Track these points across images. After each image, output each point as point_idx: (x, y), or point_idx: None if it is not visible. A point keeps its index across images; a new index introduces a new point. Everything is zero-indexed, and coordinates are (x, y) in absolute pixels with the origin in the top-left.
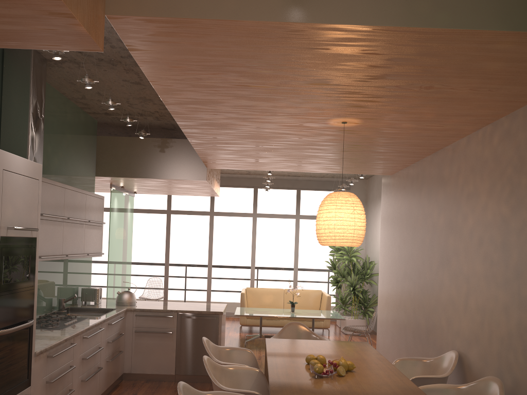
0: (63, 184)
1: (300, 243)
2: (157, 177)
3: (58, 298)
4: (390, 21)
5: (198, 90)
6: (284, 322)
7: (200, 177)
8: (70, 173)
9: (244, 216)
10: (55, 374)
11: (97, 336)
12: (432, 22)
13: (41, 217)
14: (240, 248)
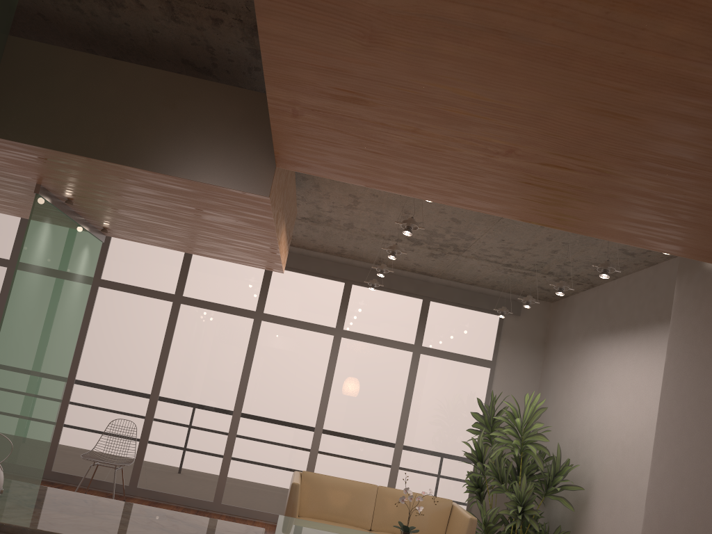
0: None
1: (414, 399)
2: (144, 165)
3: None
4: None
5: None
6: None
7: (256, 185)
8: None
9: (318, 331)
10: None
11: None
12: None
13: None
14: (300, 389)
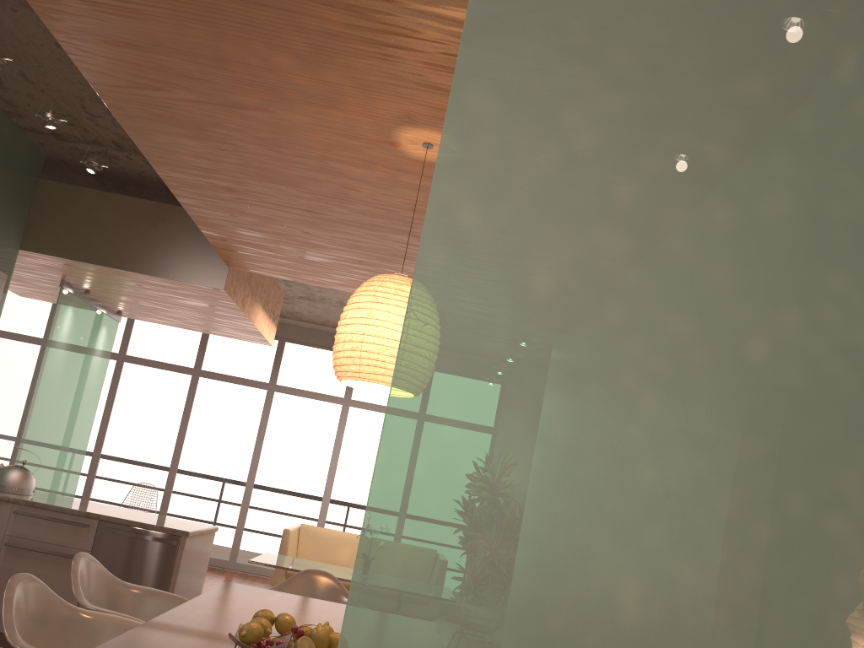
0: None
1: None
2: (134, 269)
3: None
4: None
5: None
6: None
7: (214, 282)
8: None
9: (327, 401)
10: None
11: None
12: None
13: None
14: (310, 455)
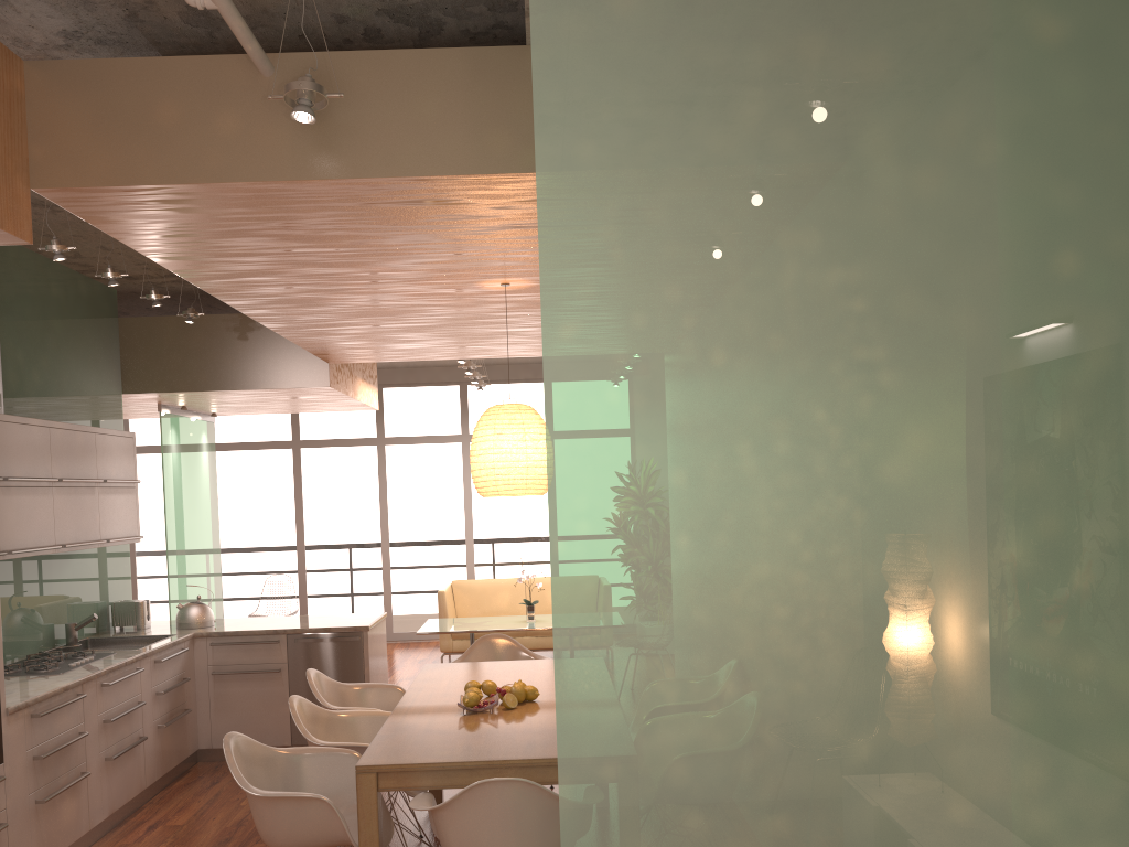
0: (44, 421)
1: None
2: (238, 387)
3: (66, 622)
4: (452, 168)
5: (230, 260)
6: (525, 641)
7: (319, 381)
8: (68, 394)
9: (444, 442)
10: (50, 746)
11: (132, 683)
12: (514, 165)
13: (7, 484)
14: (441, 504)
